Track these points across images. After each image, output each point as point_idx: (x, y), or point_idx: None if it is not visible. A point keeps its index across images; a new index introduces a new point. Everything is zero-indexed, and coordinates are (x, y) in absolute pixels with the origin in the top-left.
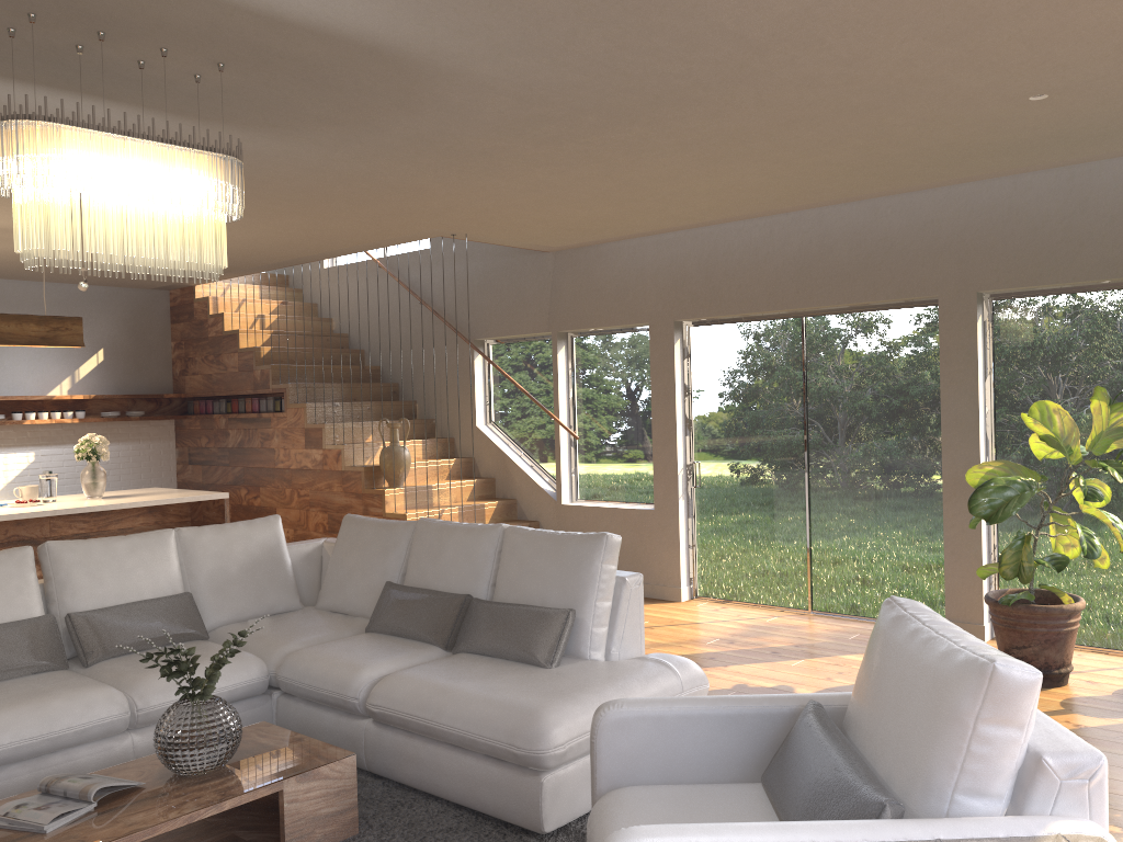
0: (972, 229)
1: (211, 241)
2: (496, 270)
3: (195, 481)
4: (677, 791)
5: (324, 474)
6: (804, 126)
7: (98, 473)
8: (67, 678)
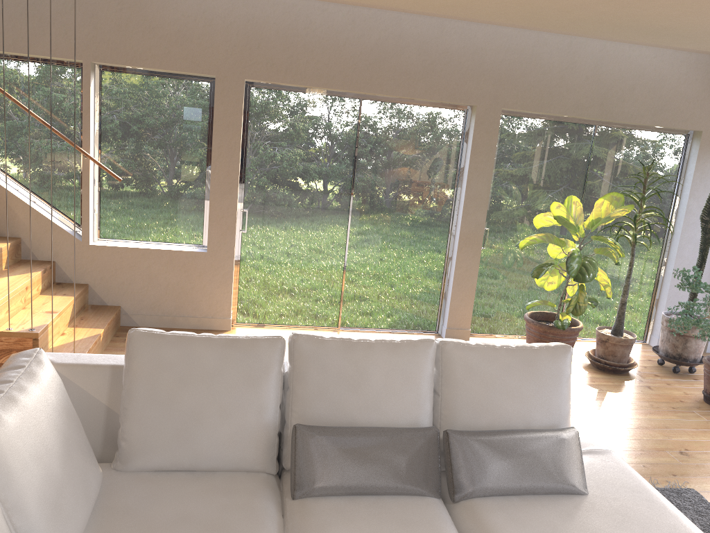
0: (506, 63)
1: None
2: None
3: None
4: None
5: None
6: None
7: None
8: None
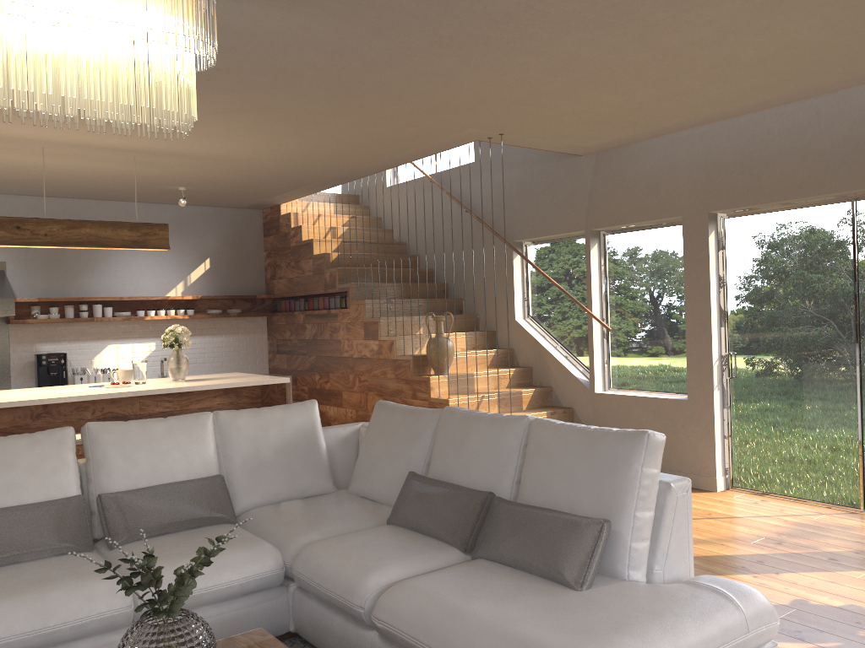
0: None
1: (174, 85)
2: (532, 176)
3: (282, 368)
4: None
5: (379, 362)
6: None
7: (180, 359)
8: (83, 563)
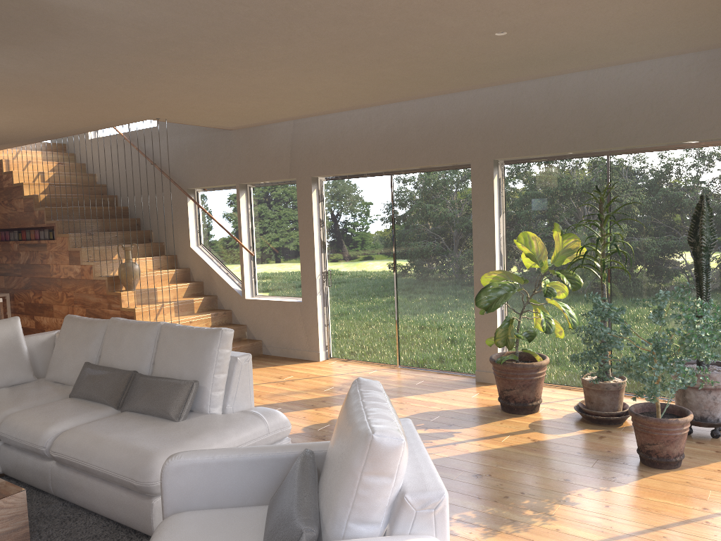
0: (490, 118)
1: None
2: (199, 142)
3: (0, 287)
4: (211, 514)
5: (82, 282)
6: (354, 50)
7: None
8: None
